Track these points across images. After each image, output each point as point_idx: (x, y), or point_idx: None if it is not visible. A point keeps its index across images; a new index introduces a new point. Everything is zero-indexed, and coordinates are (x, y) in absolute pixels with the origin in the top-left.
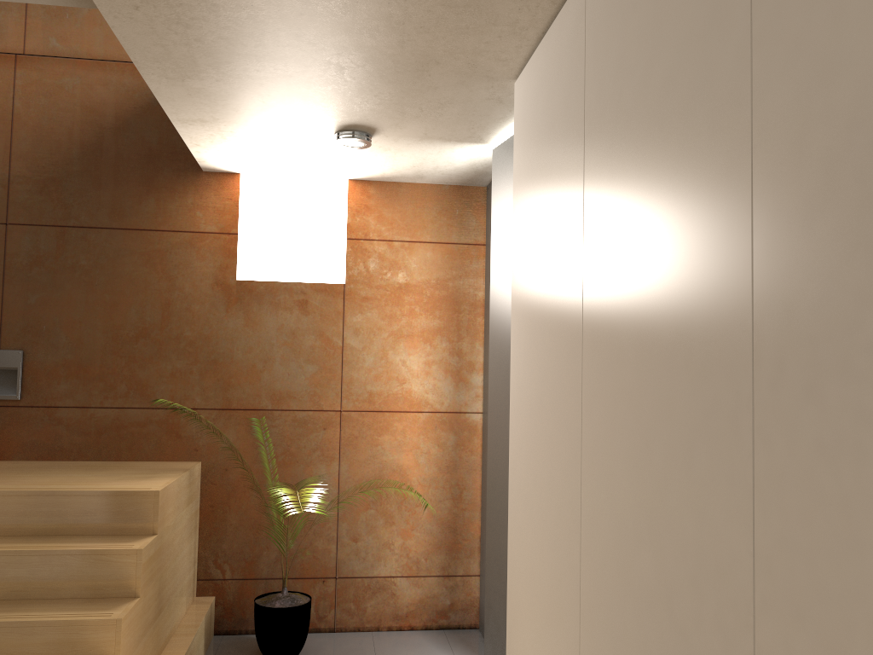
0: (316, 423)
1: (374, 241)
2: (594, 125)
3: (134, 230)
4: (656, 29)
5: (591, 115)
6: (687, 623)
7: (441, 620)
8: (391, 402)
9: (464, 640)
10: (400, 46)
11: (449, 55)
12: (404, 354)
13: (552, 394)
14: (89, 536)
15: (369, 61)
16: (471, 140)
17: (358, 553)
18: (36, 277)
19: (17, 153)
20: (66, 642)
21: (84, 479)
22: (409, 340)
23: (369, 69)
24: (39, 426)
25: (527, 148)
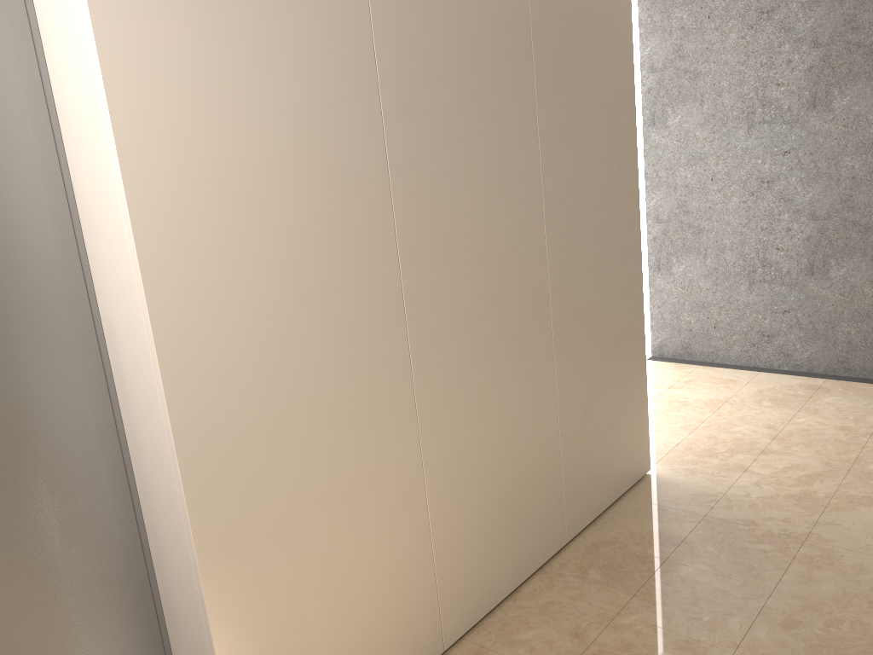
0: None
1: None
2: (389, 9)
3: None
4: None
5: None
6: (519, 331)
7: None
8: None
9: None
10: None
11: None
12: None
13: (333, 273)
14: None
15: None
16: None
17: None
18: None
19: None
20: None
21: None
22: None
23: None
24: None
25: None
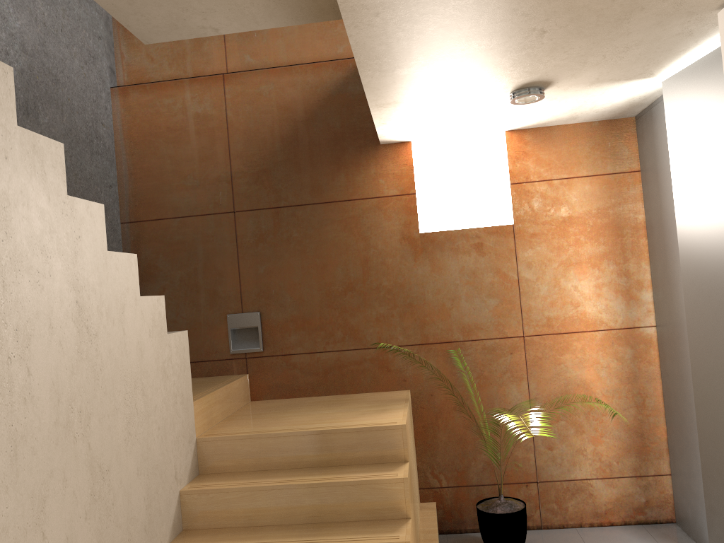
0: (503, 349)
1: (535, 183)
2: None
3: (331, 203)
4: None
5: None
6: None
7: (638, 516)
8: (568, 324)
9: (666, 534)
10: None
11: None
12: (575, 280)
13: None
14: (355, 465)
15: (573, 21)
16: (640, 76)
17: (554, 460)
18: (261, 252)
19: (234, 154)
20: None
21: (335, 416)
22: (578, 267)
23: (570, 28)
24: (279, 371)
25: None
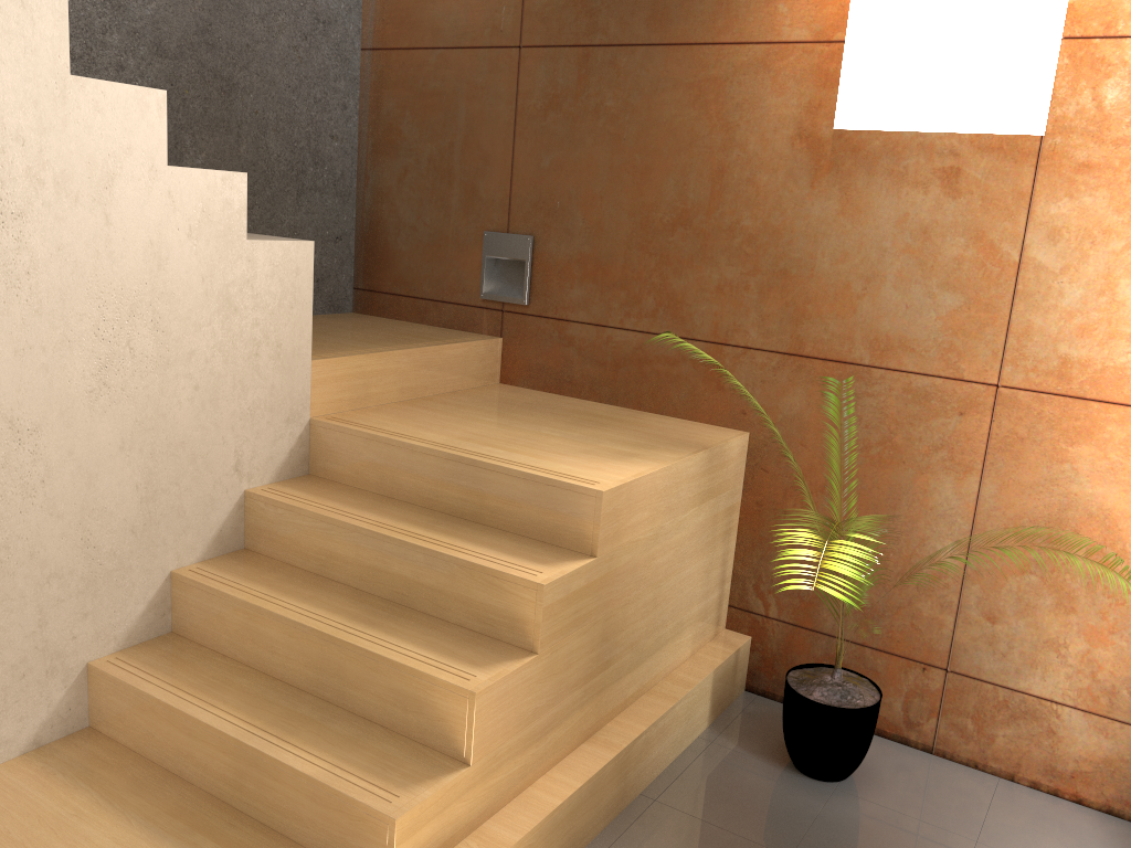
0: (946, 401)
1: (1126, 41)
2: None
3: (680, 46)
4: None
5: None
6: None
7: None
8: (1108, 383)
9: None
10: None
11: None
12: None
13: None
14: (511, 535)
15: None
16: None
17: (993, 643)
18: (551, 128)
19: None
20: (411, 698)
21: (542, 443)
22: None
23: None
24: (547, 345)
25: None
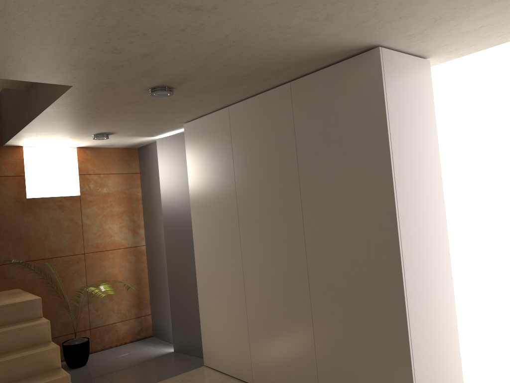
0: (73, 261)
1: (91, 175)
2: (238, 154)
3: None
4: (264, 138)
5: (236, 151)
6: (289, 280)
7: (137, 336)
8: (107, 246)
9: (150, 341)
10: (153, 116)
11: (167, 118)
12: (110, 224)
13: (222, 232)
14: (12, 323)
15: (137, 118)
16: (148, 136)
17: (99, 316)
18: None
19: None
20: (37, 361)
21: None
22: (112, 218)
23: (134, 120)
24: None
25: (196, 150)
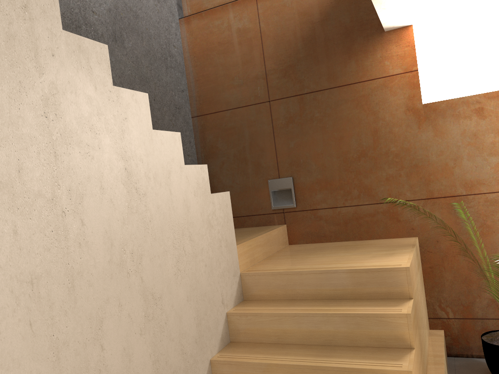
0: None
1: None
2: None
3: (344, 86)
4: None
5: None
6: None
7: None
8: None
9: None
10: None
11: None
12: None
13: None
14: (365, 299)
15: None
16: None
17: None
18: (291, 130)
19: (267, 56)
20: None
21: (349, 258)
22: None
23: None
24: (309, 222)
25: None
